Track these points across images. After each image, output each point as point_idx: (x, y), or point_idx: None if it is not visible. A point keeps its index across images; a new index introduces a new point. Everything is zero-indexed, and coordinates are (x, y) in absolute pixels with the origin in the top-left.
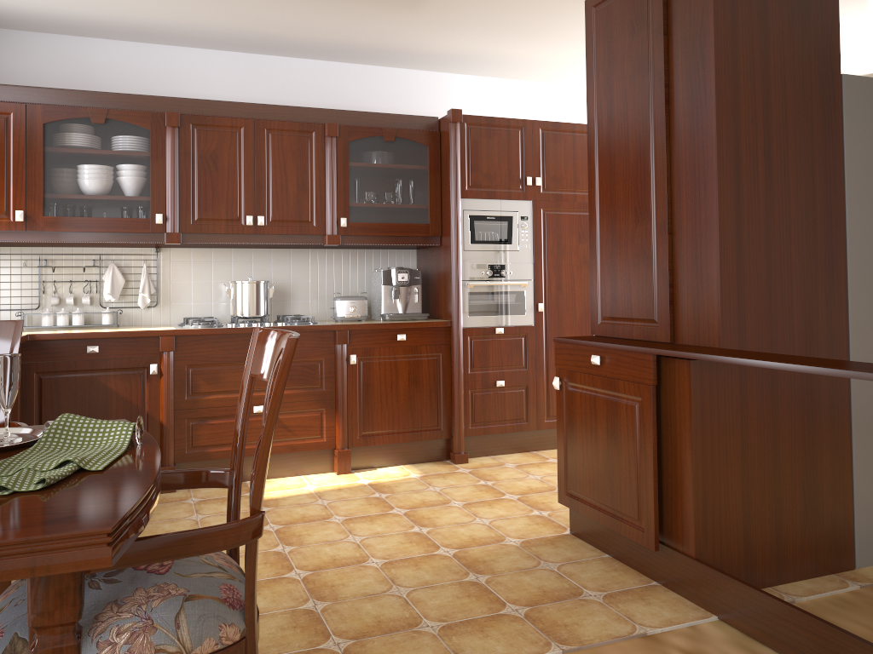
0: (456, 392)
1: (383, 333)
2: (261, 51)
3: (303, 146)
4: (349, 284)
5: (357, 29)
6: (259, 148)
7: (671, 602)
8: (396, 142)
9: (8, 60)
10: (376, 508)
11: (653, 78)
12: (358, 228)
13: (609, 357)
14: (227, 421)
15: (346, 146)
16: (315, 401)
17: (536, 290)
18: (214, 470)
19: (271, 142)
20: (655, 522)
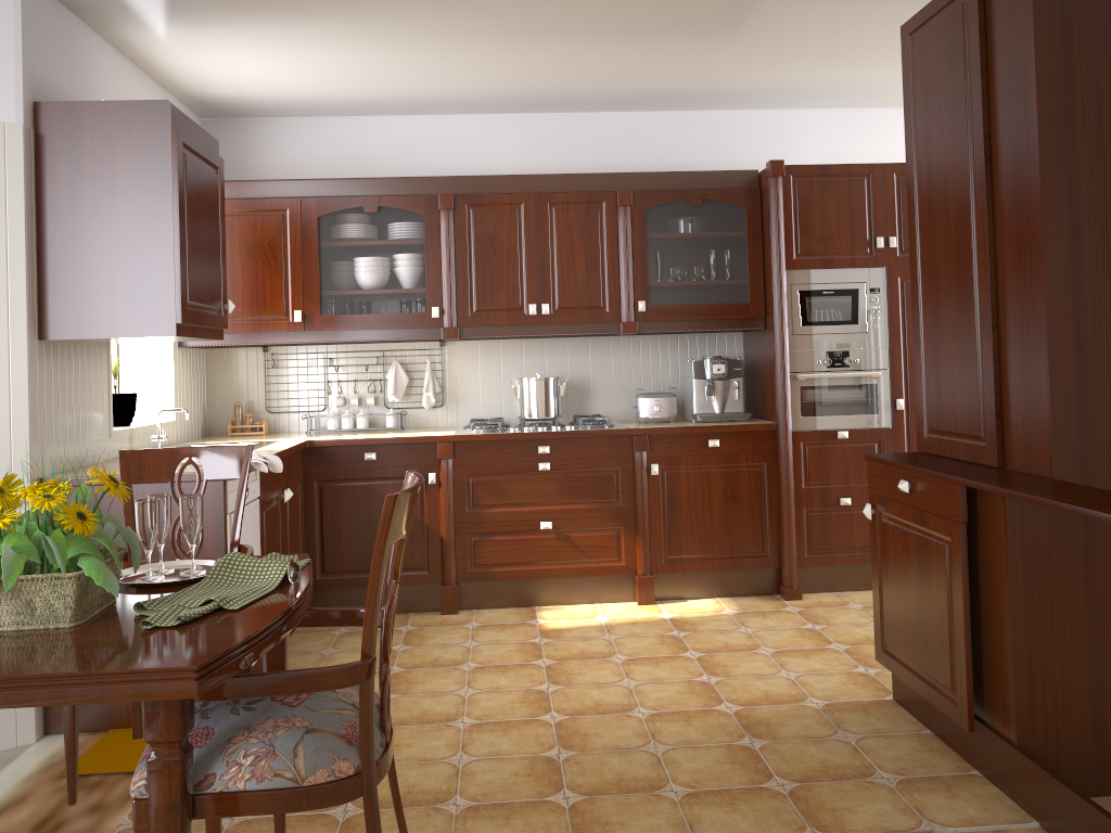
0: (784, 511)
1: (690, 438)
2: (548, 110)
3: (592, 219)
4: (660, 377)
5: (649, 76)
6: (542, 226)
7: (985, 798)
8: (704, 206)
9: (289, 149)
10: (667, 649)
11: (972, 127)
12: (660, 312)
13: (918, 483)
14: (511, 537)
15: (643, 215)
16: (610, 518)
17: (893, 383)
18: None
19: (555, 218)
20: (968, 695)
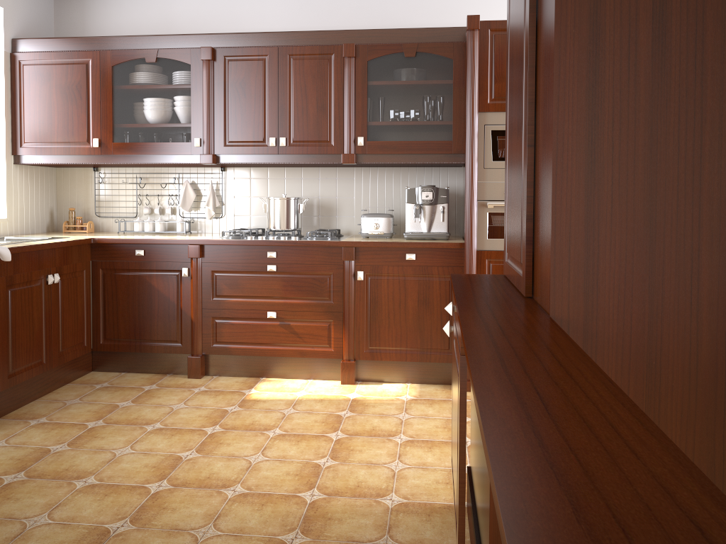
0: None
1: (391, 251)
2: None
3: (323, 68)
4: (393, 202)
5: None
6: (282, 74)
7: None
8: (417, 57)
9: (115, 17)
10: (321, 428)
11: None
12: (376, 147)
13: None
14: (245, 322)
15: (365, 65)
16: (323, 312)
17: None
18: None
19: (293, 67)
20: (459, 536)
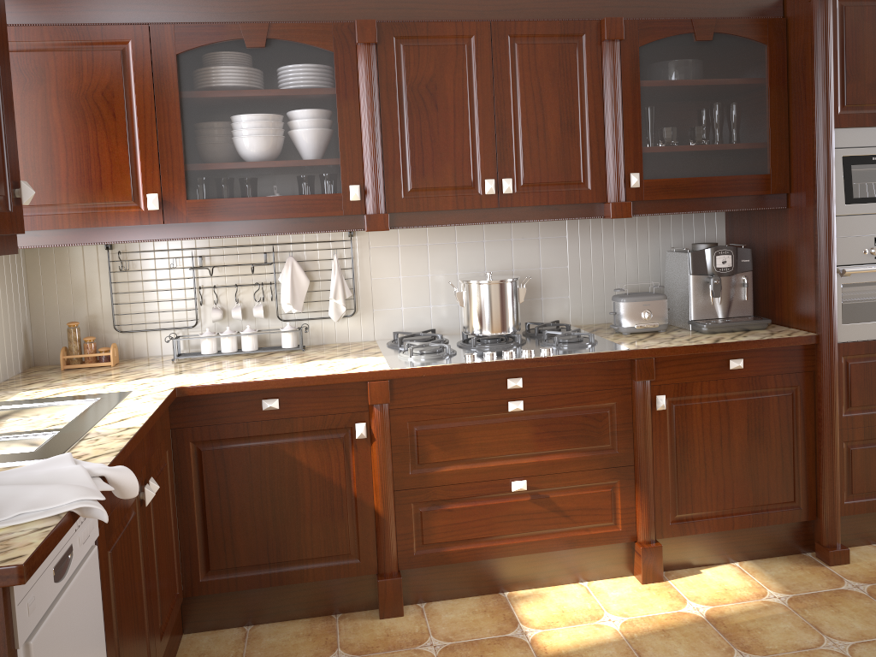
0: (828, 450)
1: (706, 358)
2: None
3: (568, 59)
4: (626, 269)
5: None
6: (500, 69)
7: None
8: (714, 42)
9: None
10: None
11: None
12: (657, 188)
13: None
14: (472, 504)
15: (635, 54)
16: (602, 469)
17: None
18: None
19: (518, 57)
20: None
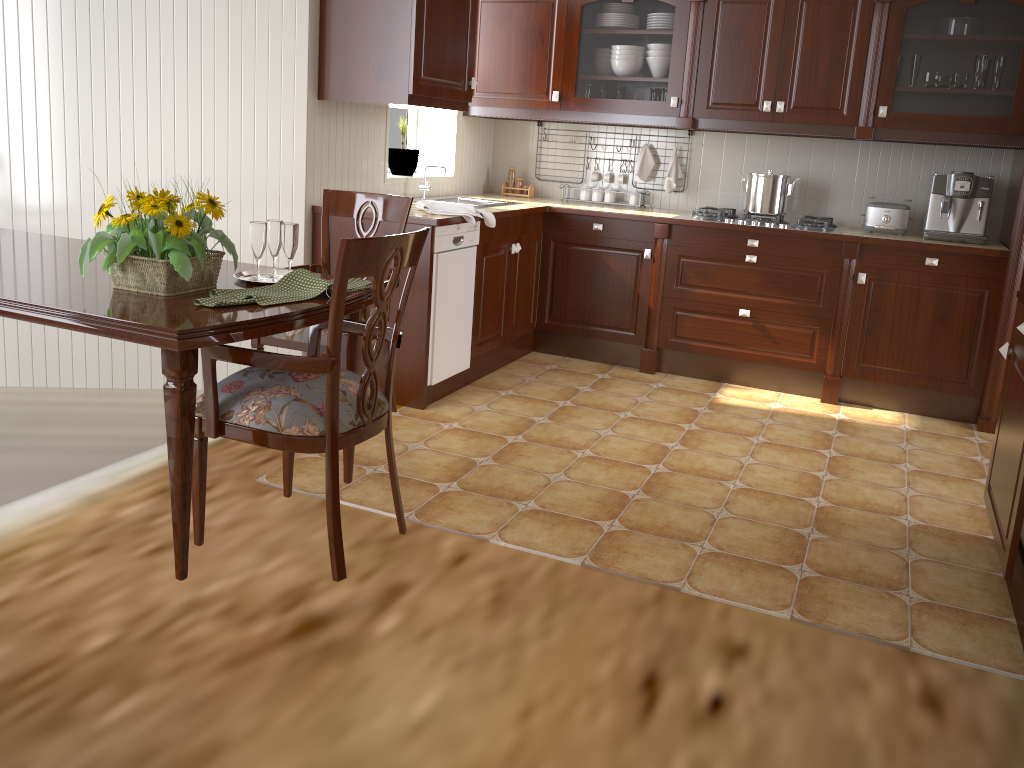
0: (996, 343)
1: (906, 253)
2: None
3: (844, 16)
4: (907, 188)
5: None
6: (789, 21)
7: (995, 642)
8: (977, 5)
9: None
10: (810, 443)
11: None
12: (902, 120)
13: None
14: (711, 318)
15: (902, 13)
16: (808, 317)
17: None
18: (391, 330)
19: (805, 13)
20: (1011, 545)
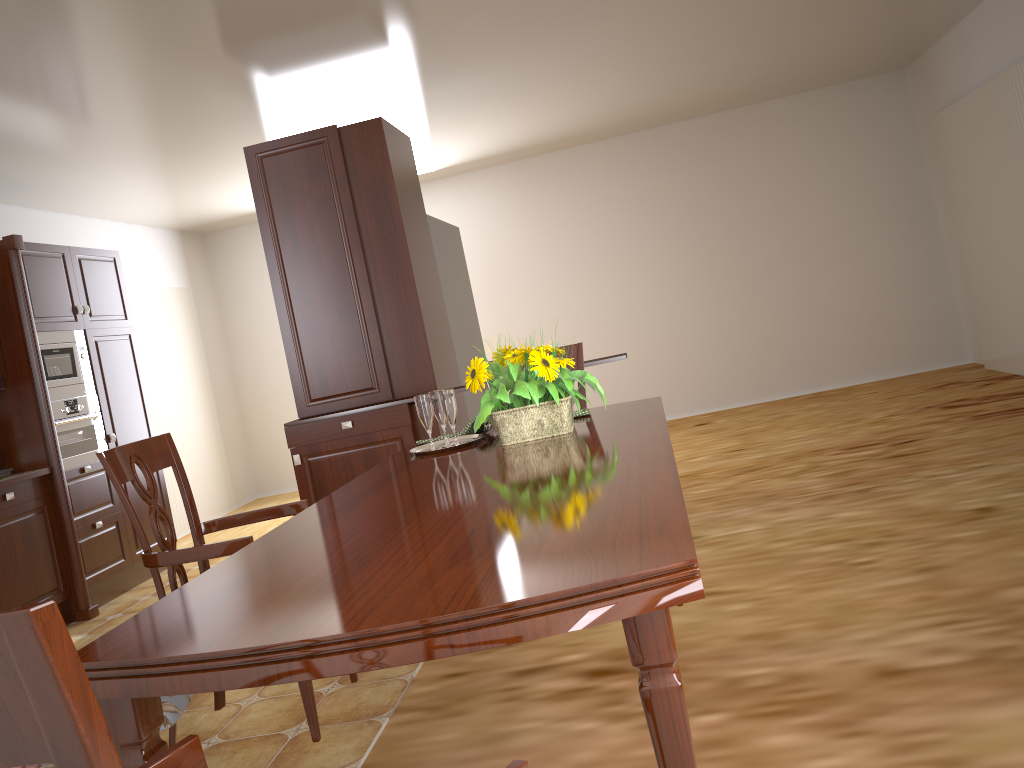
0: (73, 542)
1: None
2: None
3: None
4: None
5: None
6: None
7: None
8: None
9: None
10: None
11: (341, 214)
12: None
13: (360, 419)
14: None
15: None
16: None
17: (106, 421)
18: None
19: None
20: None
